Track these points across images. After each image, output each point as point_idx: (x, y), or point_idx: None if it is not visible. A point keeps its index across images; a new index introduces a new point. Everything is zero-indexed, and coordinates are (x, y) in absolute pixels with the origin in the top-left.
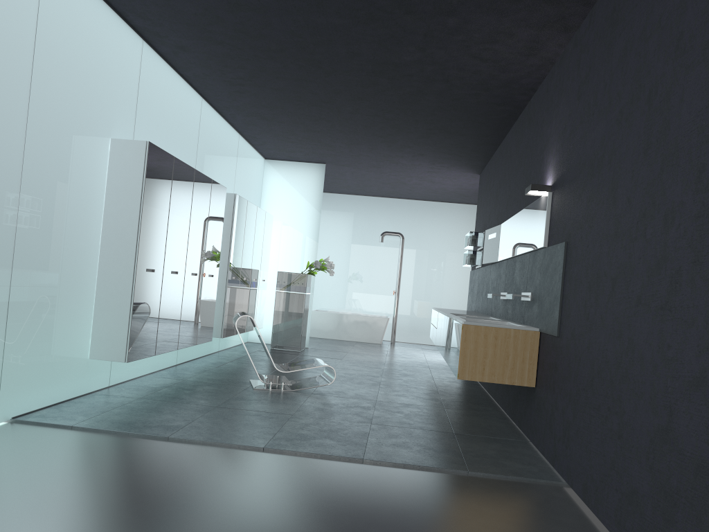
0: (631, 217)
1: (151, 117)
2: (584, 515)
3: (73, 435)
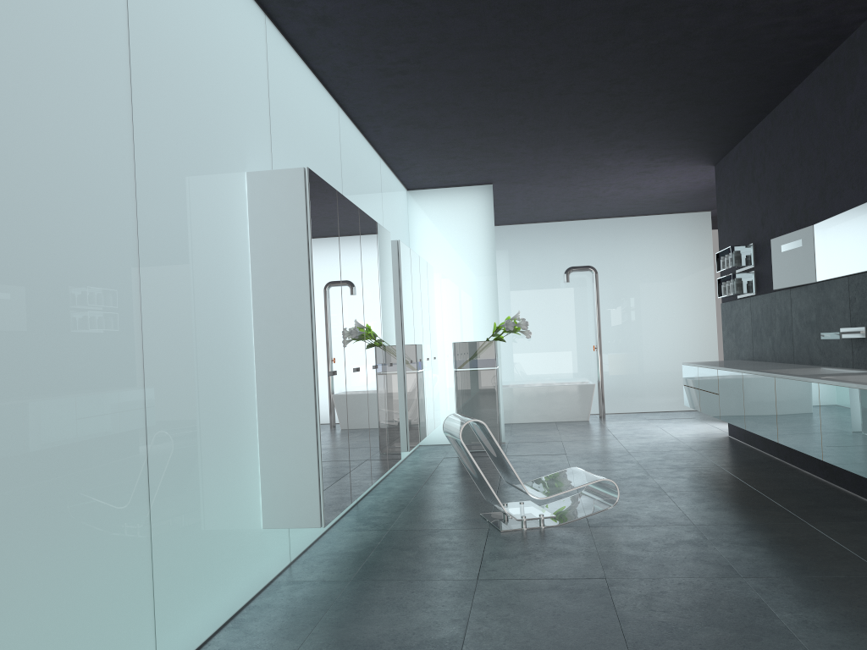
0: None
1: (288, 136)
2: None
3: None
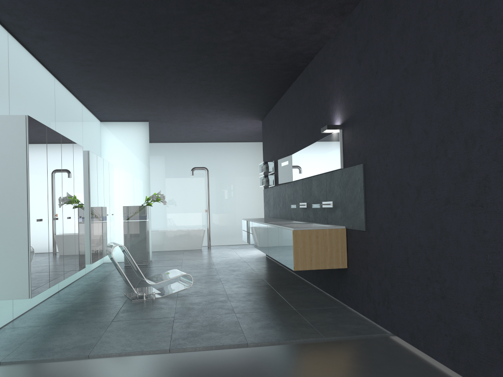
0: (429, 143)
1: (21, 95)
2: (418, 355)
3: (5, 370)
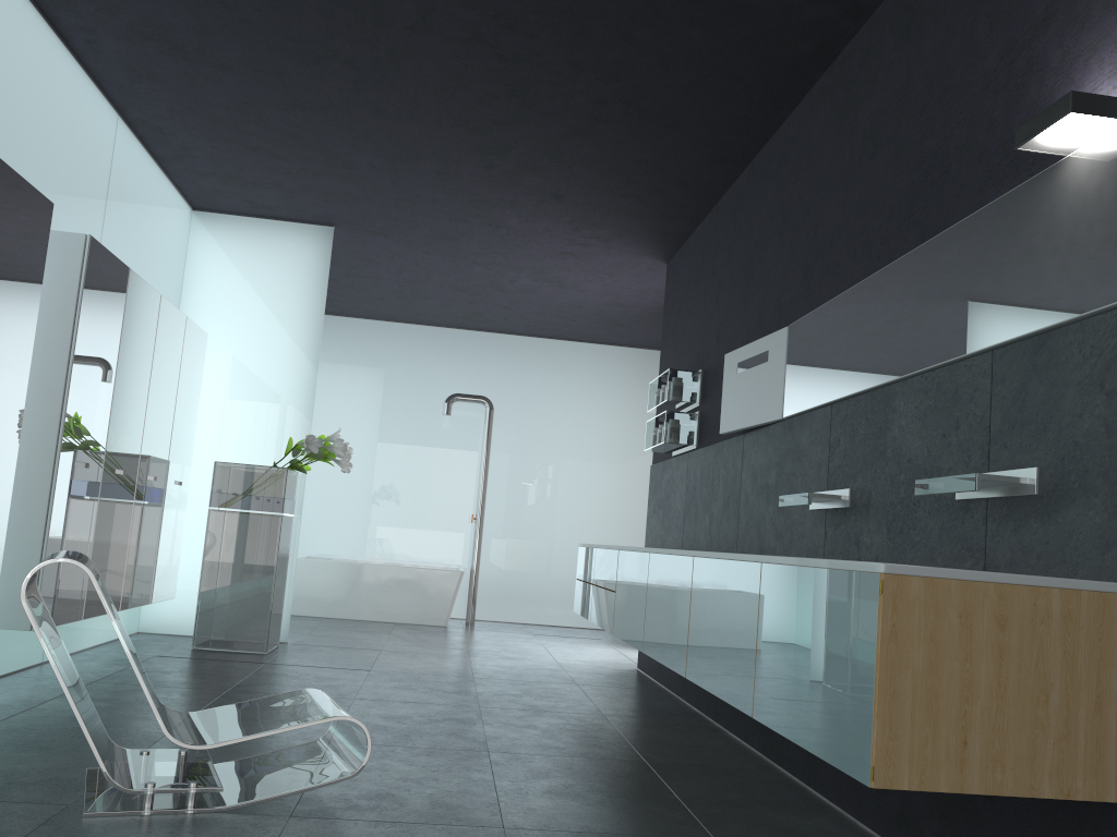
0: None
1: None
2: None
3: None
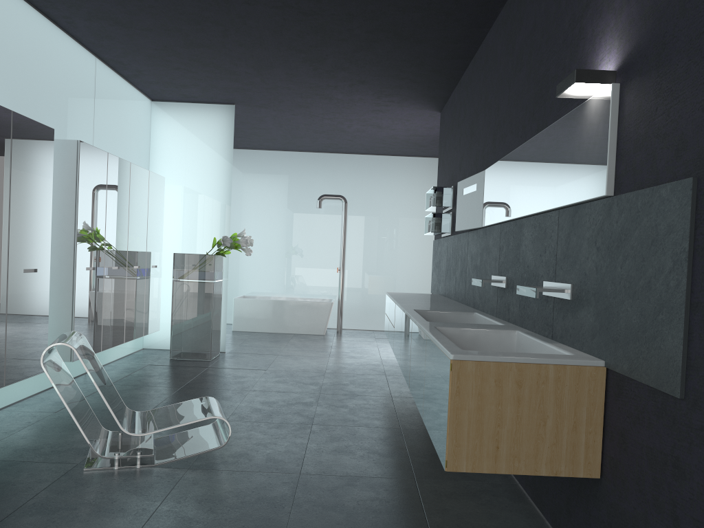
0: None
1: None
2: None
3: None
